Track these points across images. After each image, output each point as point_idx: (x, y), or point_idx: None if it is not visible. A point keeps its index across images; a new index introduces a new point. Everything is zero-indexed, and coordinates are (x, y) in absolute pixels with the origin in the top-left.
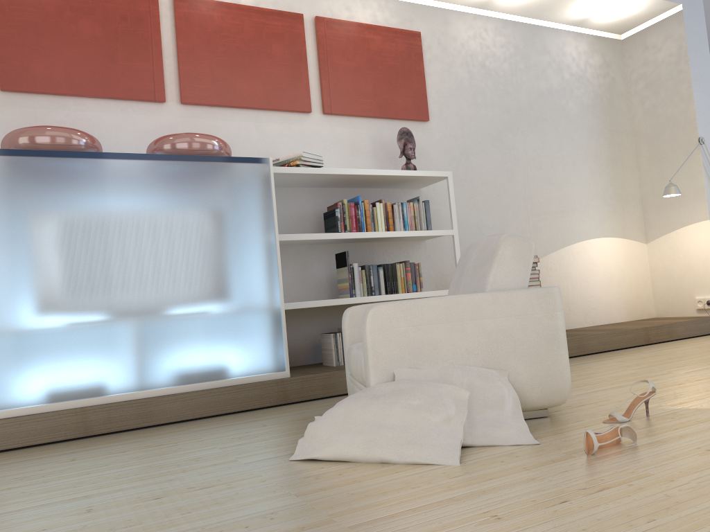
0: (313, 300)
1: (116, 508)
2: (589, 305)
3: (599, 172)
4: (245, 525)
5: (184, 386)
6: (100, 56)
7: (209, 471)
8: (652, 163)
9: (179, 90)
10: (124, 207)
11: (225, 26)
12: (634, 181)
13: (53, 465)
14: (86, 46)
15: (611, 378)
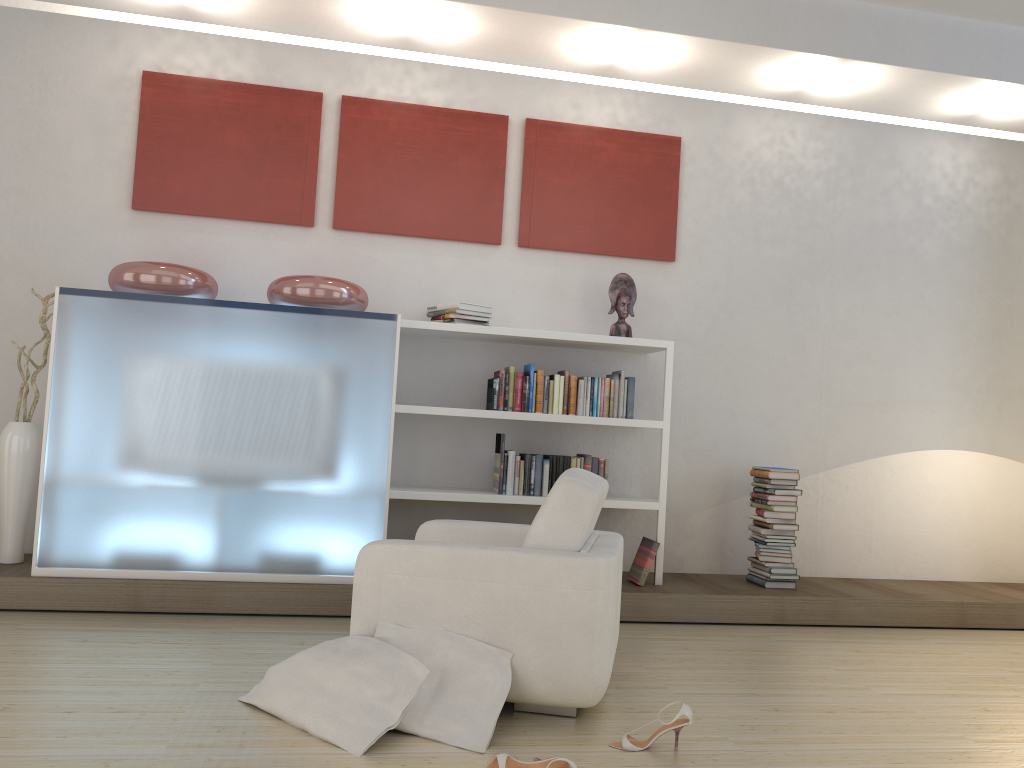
0: (443, 492)
1: (25, 712)
2: (908, 548)
3: (963, 350)
4: (78, 766)
5: (252, 574)
6: (244, 171)
7: (156, 691)
8: None
9: (333, 212)
10: (214, 362)
11: (401, 134)
12: None
13: (61, 642)
14: (230, 160)
15: (775, 677)
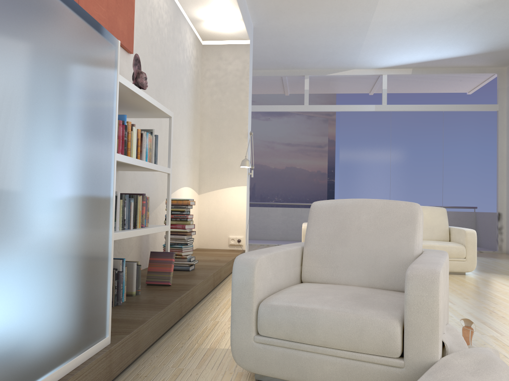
0: None
1: None
2: None
3: (189, 137)
4: None
5: None
6: None
7: None
8: (212, 139)
9: None
10: None
11: None
12: (199, 148)
13: None
14: None
15: None
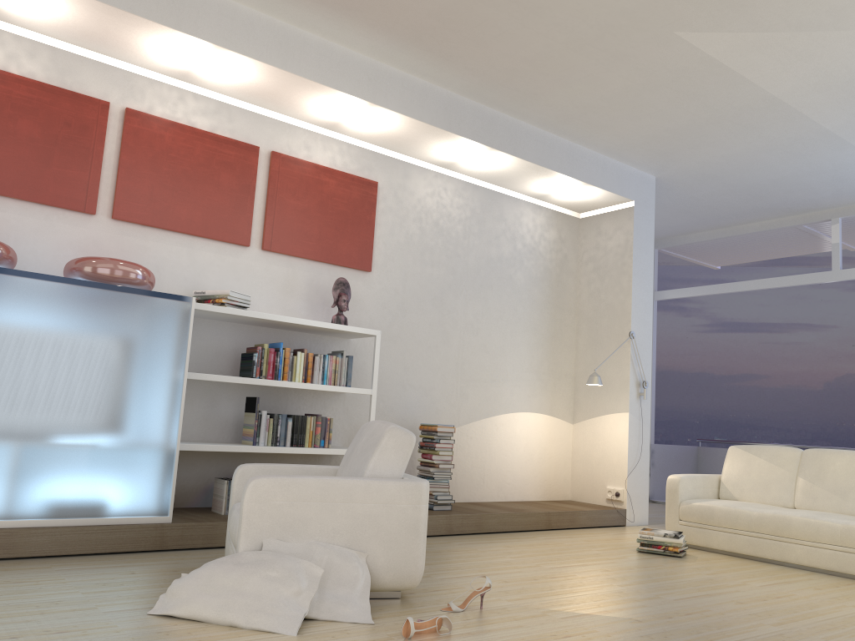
0: (212, 444)
1: None
2: (505, 480)
3: (536, 346)
4: None
5: (55, 519)
6: (34, 158)
7: (68, 616)
8: (589, 346)
9: (113, 204)
10: (29, 328)
11: (175, 147)
12: (571, 359)
13: None
14: (21, 146)
15: (484, 564)
